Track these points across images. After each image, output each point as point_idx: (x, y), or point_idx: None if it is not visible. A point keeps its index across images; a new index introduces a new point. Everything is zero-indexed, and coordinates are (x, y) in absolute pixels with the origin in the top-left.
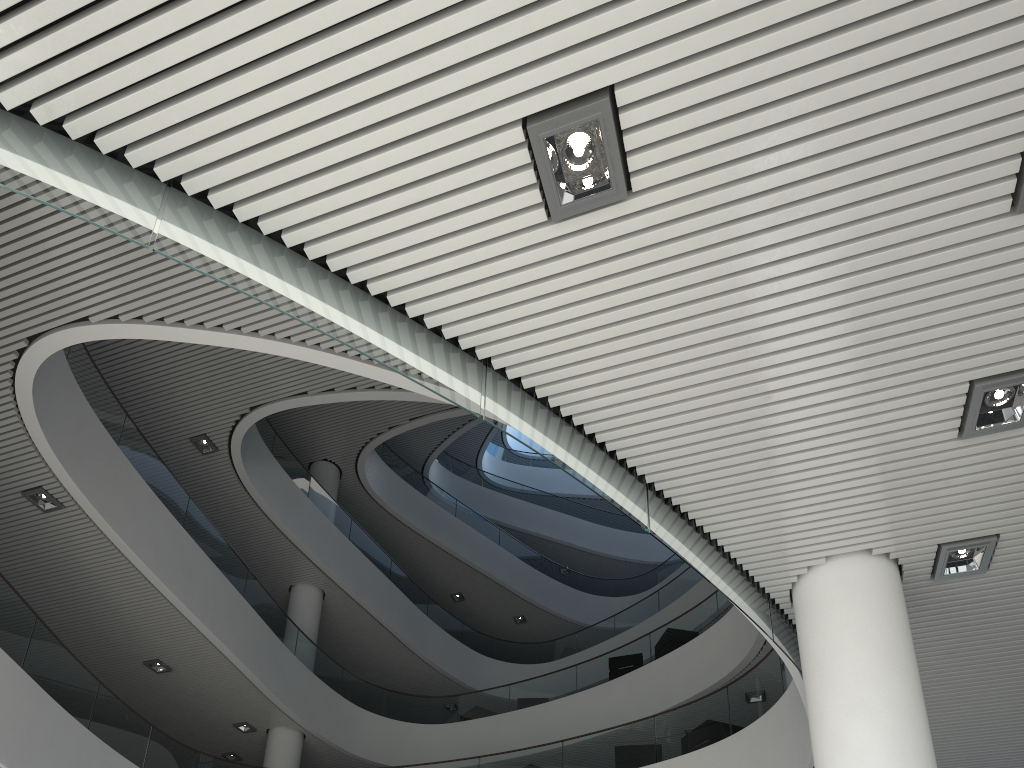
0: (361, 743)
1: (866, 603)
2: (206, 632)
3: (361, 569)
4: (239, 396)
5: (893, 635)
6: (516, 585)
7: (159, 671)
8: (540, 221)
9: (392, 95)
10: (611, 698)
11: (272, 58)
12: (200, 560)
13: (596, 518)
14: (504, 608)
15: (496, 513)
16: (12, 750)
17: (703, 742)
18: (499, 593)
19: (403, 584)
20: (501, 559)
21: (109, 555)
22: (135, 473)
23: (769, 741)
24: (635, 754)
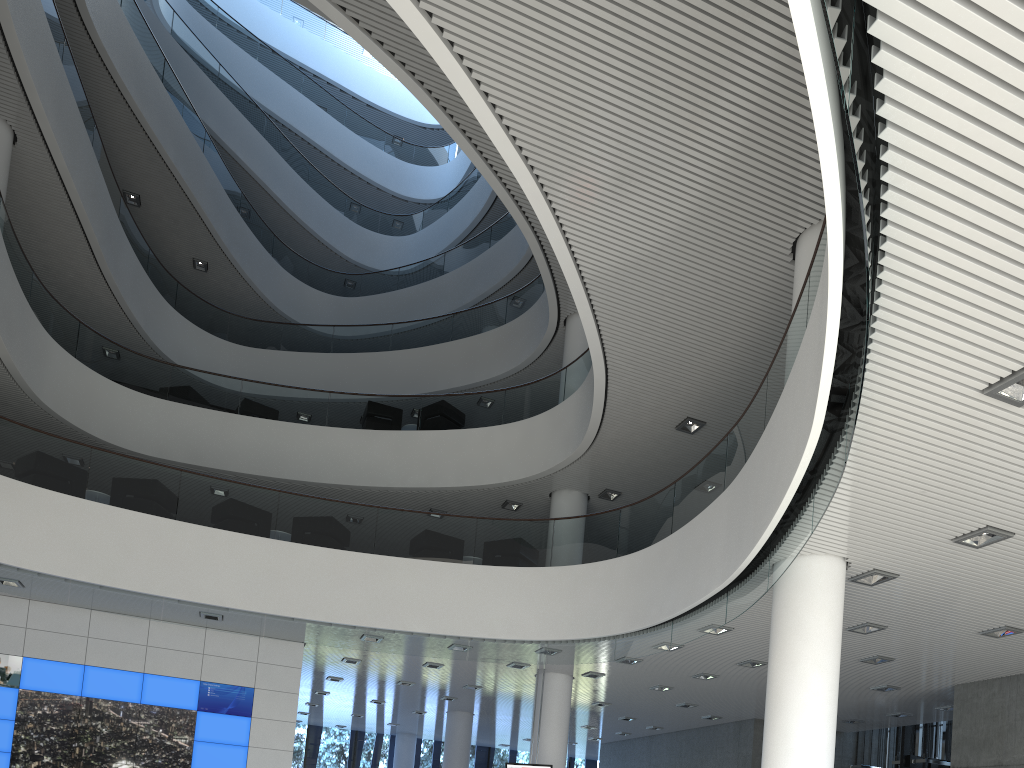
0: (51, 389)
1: (836, 595)
2: None
3: (74, 130)
4: None
5: (841, 621)
6: (216, 224)
7: None
8: (978, 388)
9: (1022, 311)
10: (371, 450)
11: (1014, 260)
12: None
13: (296, 165)
14: (188, 243)
15: (187, 92)
16: None
17: (522, 561)
18: (191, 223)
19: (102, 167)
20: (206, 179)
21: None
22: None
23: (593, 588)
24: (453, 548)
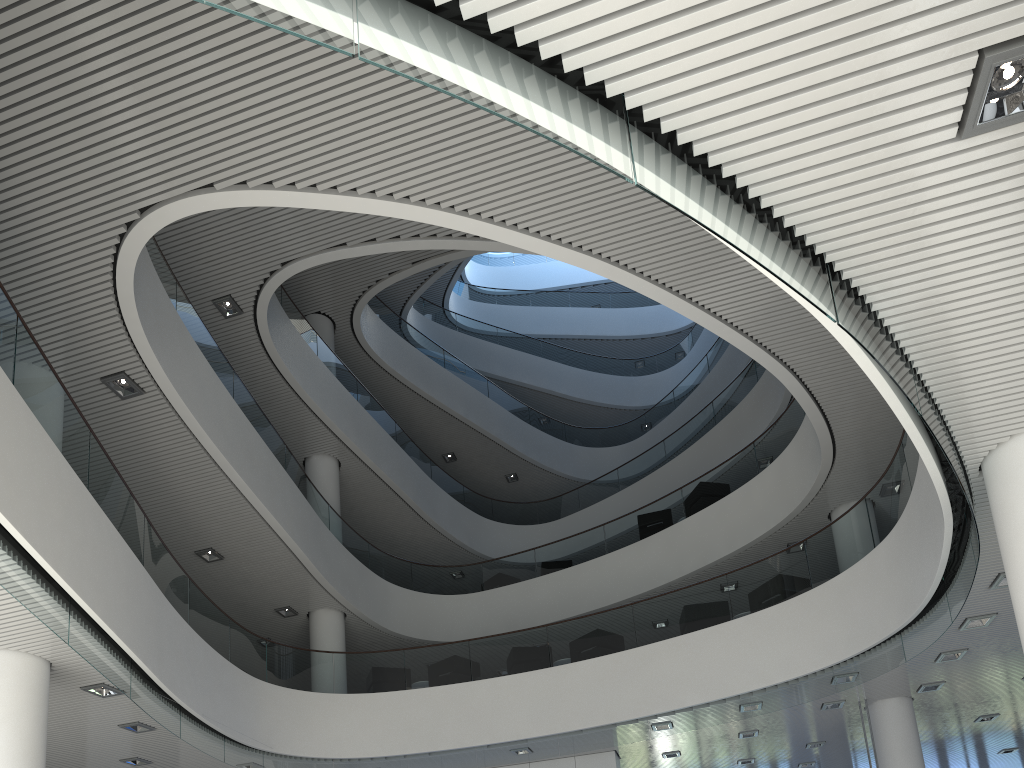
0: (396, 619)
1: None
2: (268, 517)
3: (374, 435)
4: (271, 251)
5: None
6: (510, 441)
7: (210, 560)
8: (948, 138)
9: (878, 28)
10: (646, 557)
11: None
12: (254, 439)
13: (574, 361)
14: (497, 466)
15: (475, 361)
16: (152, 654)
17: (781, 596)
18: (493, 451)
19: (408, 448)
20: (493, 414)
21: (182, 442)
22: (197, 349)
23: (859, 592)
24: (710, 612)
